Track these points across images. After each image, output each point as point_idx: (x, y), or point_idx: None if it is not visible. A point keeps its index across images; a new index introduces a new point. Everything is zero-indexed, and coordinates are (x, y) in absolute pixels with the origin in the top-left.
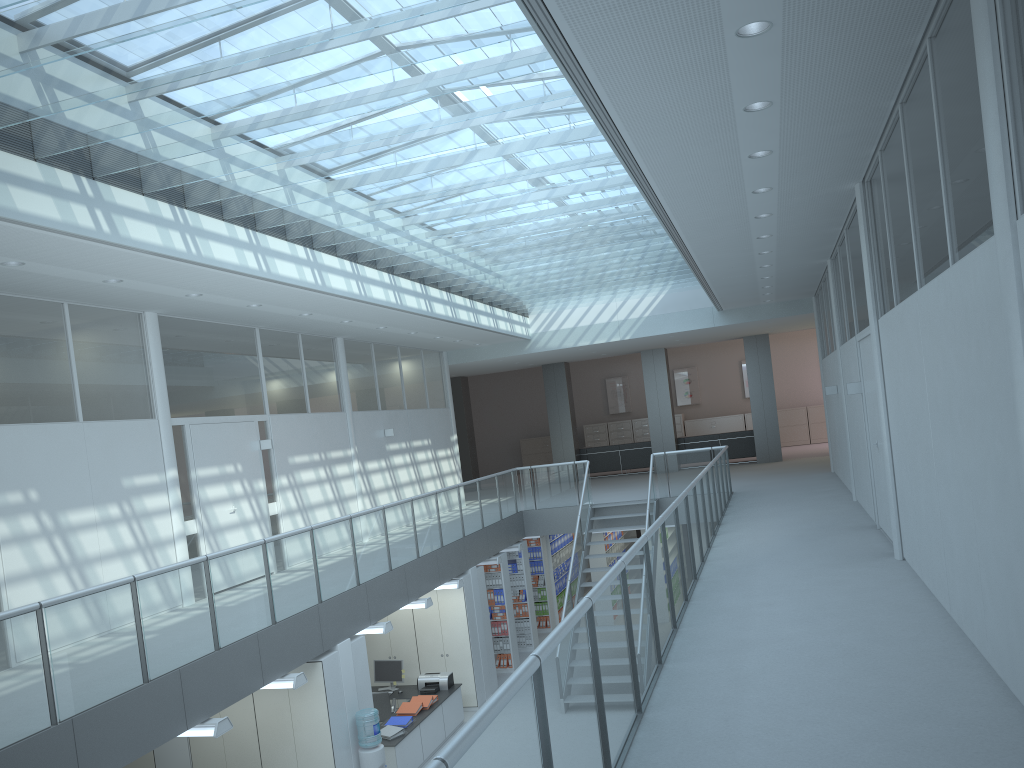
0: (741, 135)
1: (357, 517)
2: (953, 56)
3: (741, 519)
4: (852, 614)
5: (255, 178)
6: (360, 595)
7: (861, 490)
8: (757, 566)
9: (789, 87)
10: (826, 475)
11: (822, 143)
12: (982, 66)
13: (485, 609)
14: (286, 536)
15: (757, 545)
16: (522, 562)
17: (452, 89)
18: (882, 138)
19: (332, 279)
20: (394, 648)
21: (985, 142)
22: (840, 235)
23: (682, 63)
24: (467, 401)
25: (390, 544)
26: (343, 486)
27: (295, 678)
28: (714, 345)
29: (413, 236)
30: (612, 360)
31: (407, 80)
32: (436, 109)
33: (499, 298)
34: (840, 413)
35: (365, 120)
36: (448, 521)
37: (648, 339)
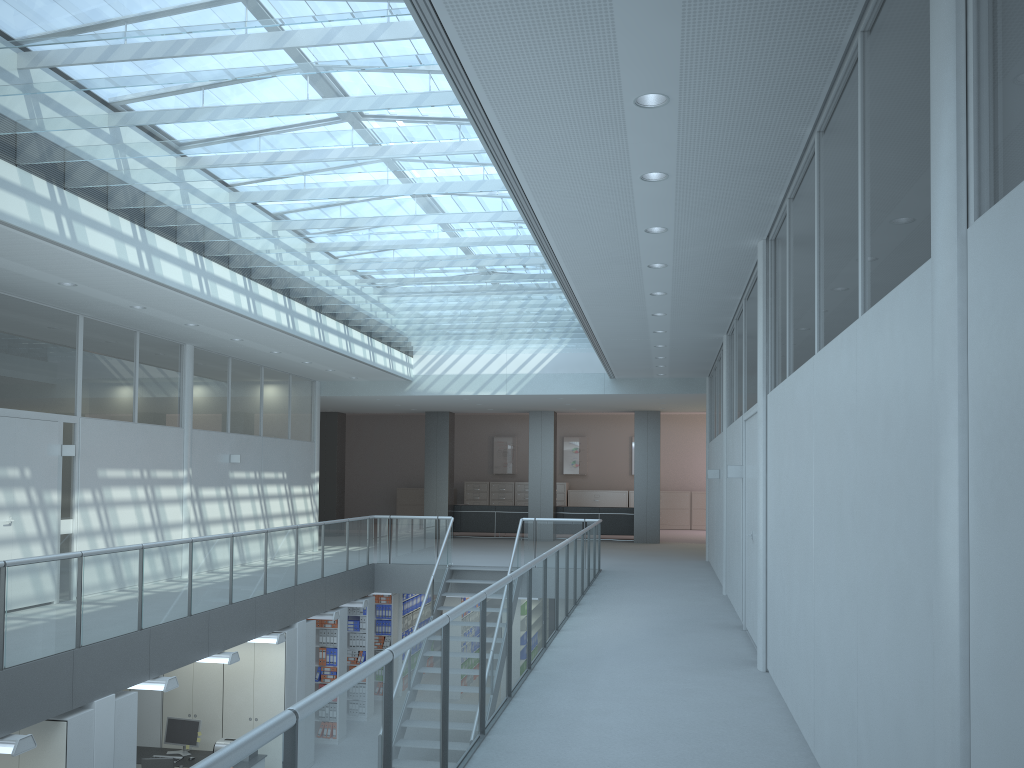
0: (632, 143)
1: (152, 548)
2: (892, 40)
3: (601, 601)
4: (699, 738)
5: (51, 114)
6: (140, 642)
7: (731, 584)
8: (604, 660)
9: (690, 77)
10: (700, 563)
11: (725, 175)
12: (939, 13)
13: (310, 670)
14: (40, 561)
15: (610, 634)
16: (366, 620)
17: (283, 21)
18: (793, 182)
19: (165, 267)
20: (196, 705)
21: (932, 121)
22: (738, 307)
23: (555, 3)
24: (342, 439)
25: (194, 584)
26: (166, 511)
27: (17, 742)
28: (607, 417)
29: (268, 233)
30: (503, 418)
31: (229, 2)
32: (272, 55)
33: (378, 329)
34: (720, 499)
35: (184, 55)
36: (278, 565)
37: (536, 398)
